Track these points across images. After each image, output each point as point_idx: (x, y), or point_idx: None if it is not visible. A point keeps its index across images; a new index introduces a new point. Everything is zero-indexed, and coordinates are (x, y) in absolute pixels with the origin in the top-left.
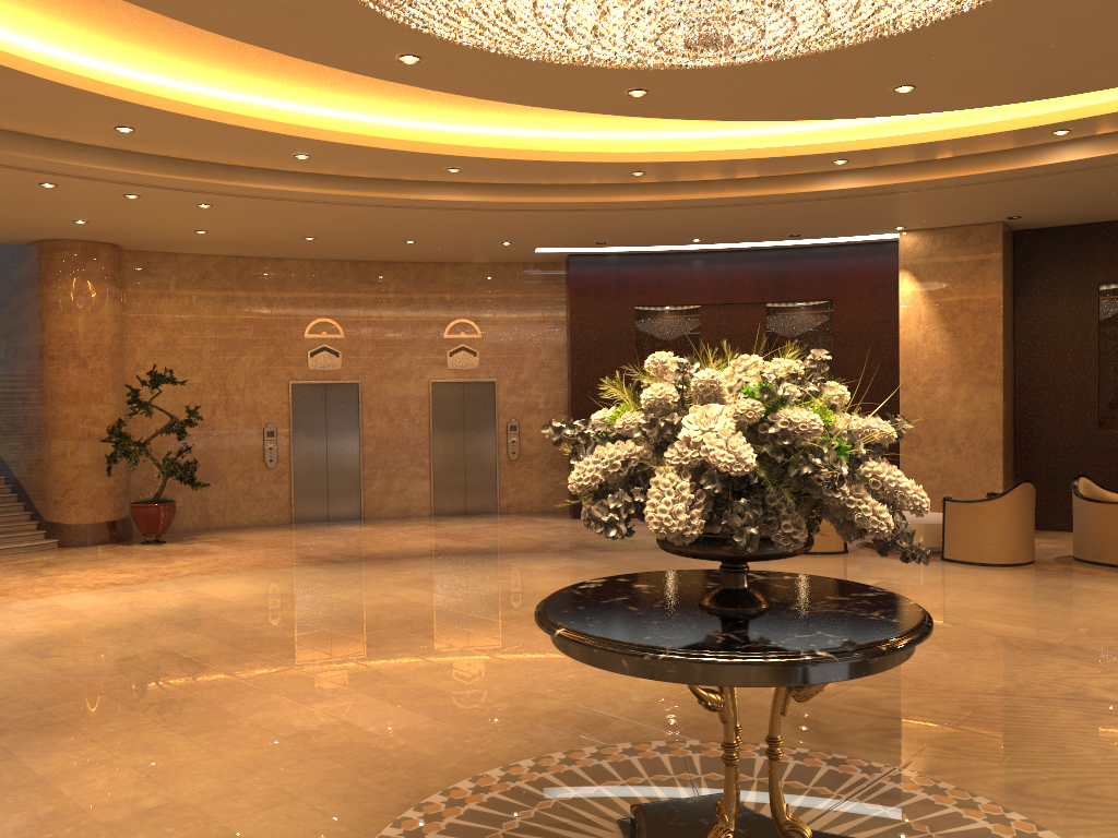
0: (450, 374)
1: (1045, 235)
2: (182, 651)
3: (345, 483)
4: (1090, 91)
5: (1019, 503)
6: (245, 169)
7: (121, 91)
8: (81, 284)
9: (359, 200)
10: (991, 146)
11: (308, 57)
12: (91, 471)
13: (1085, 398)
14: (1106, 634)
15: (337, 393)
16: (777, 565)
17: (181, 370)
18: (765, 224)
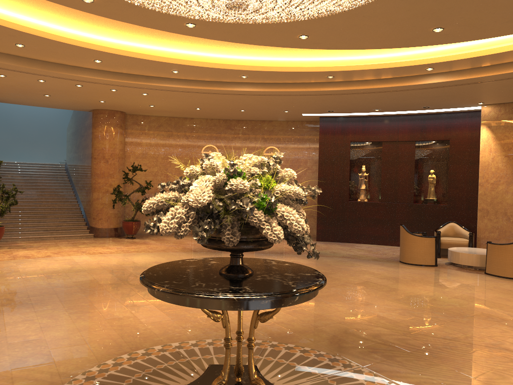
0: None
1: None
2: (100, 281)
3: None
4: None
5: None
6: (155, 78)
7: (88, 44)
8: (107, 128)
9: (206, 91)
10: (509, 59)
11: (148, 26)
12: (107, 206)
13: None
14: None
15: None
16: (395, 269)
17: (148, 165)
18: (406, 101)
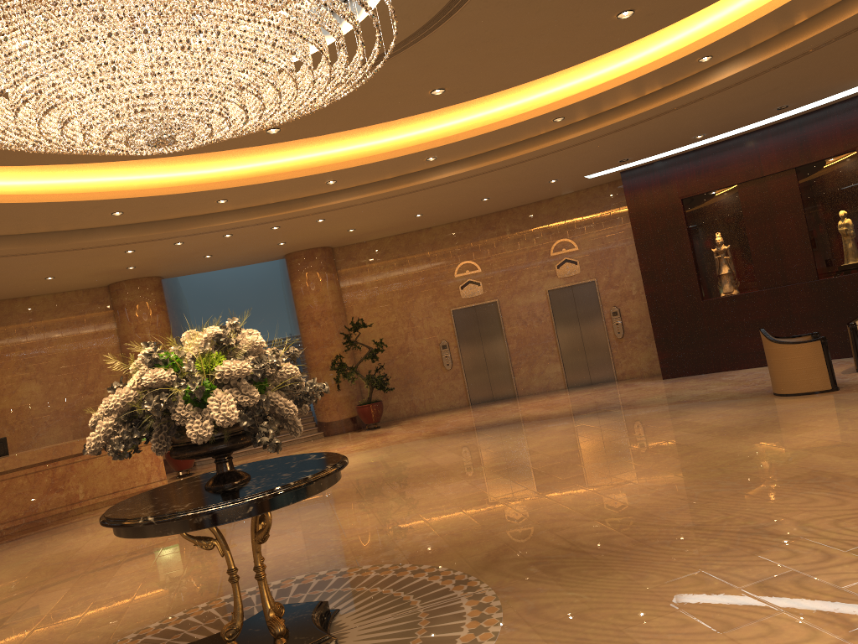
0: (560, 282)
1: None
2: None
3: (500, 373)
4: None
5: None
6: (315, 197)
7: (192, 187)
8: (307, 276)
9: (394, 193)
10: (827, 0)
11: (227, 148)
12: (333, 388)
13: None
14: None
15: (483, 311)
16: (746, 410)
17: (382, 315)
18: (730, 111)
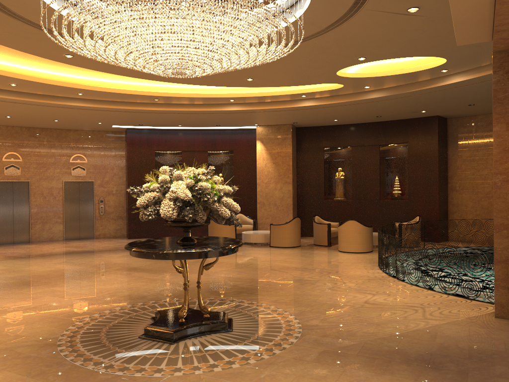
0: (73, 178)
1: (306, 129)
2: None
3: (22, 226)
4: (308, 84)
5: (295, 225)
6: None
7: None
8: None
9: (37, 103)
10: (282, 99)
11: (27, 51)
12: None
13: (320, 188)
14: (315, 264)
15: (19, 186)
16: None
17: None
18: (206, 120)
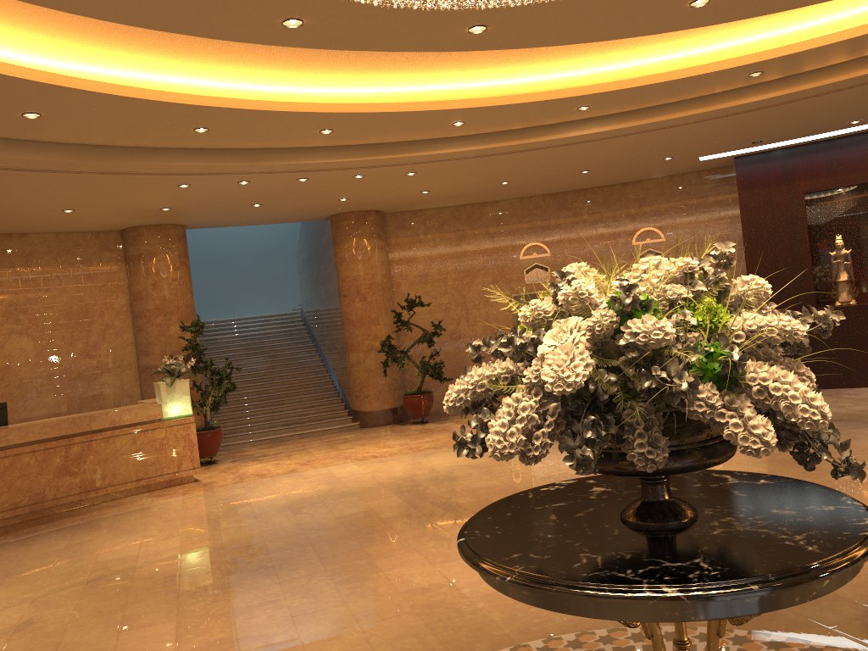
0: None
1: None
2: (380, 513)
3: None
4: None
5: None
6: (424, 142)
7: (307, 105)
8: (357, 242)
9: (517, 147)
10: None
11: (402, 48)
12: (375, 373)
13: None
14: None
15: None
16: None
17: (433, 295)
18: None
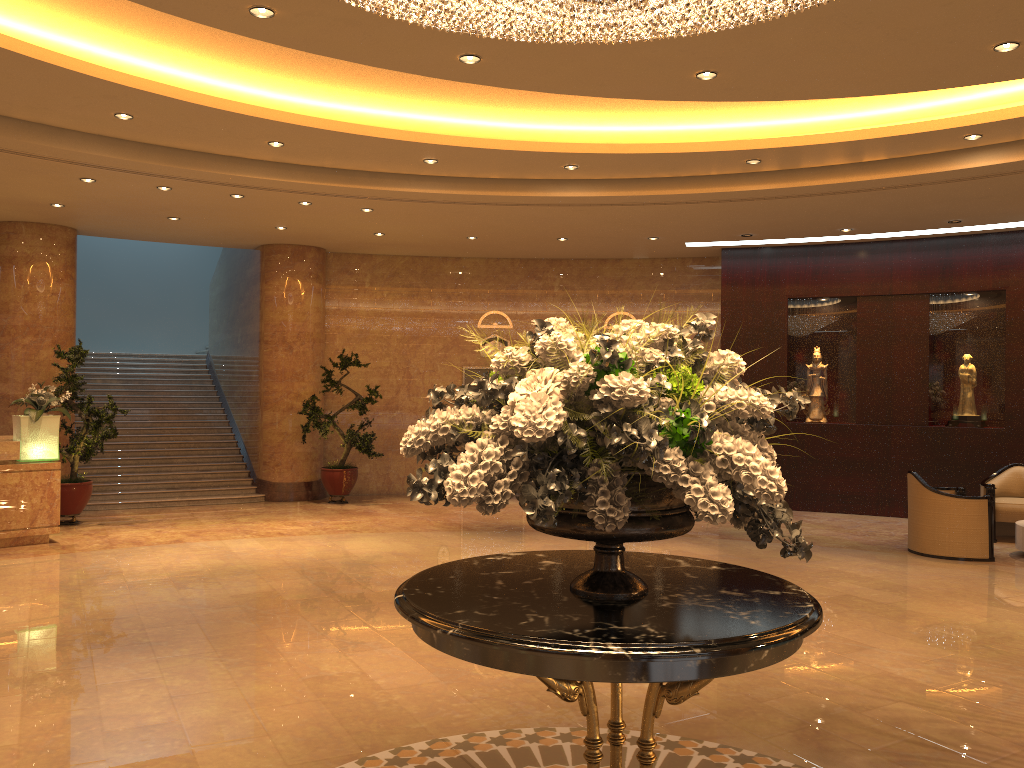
0: None
1: None
2: (285, 595)
3: None
4: None
5: None
6: (388, 175)
7: (259, 110)
8: (290, 281)
9: (492, 199)
10: None
11: (383, 65)
12: (292, 439)
13: None
14: None
15: None
16: (902, 567)
17: (372, 355)
18: (913, 210)
